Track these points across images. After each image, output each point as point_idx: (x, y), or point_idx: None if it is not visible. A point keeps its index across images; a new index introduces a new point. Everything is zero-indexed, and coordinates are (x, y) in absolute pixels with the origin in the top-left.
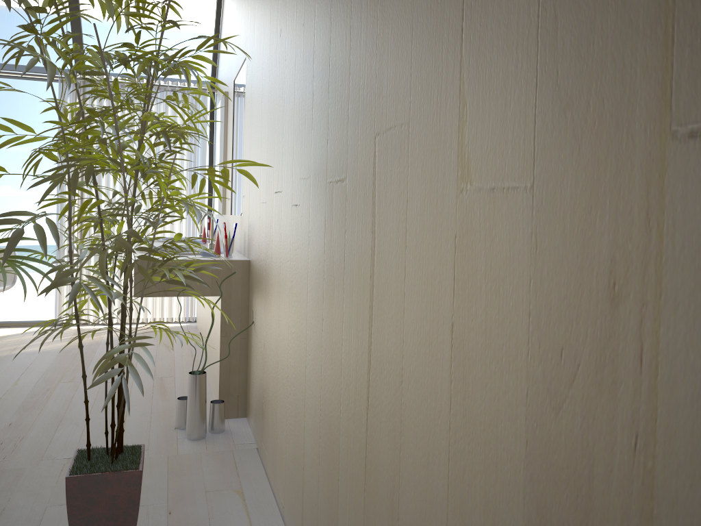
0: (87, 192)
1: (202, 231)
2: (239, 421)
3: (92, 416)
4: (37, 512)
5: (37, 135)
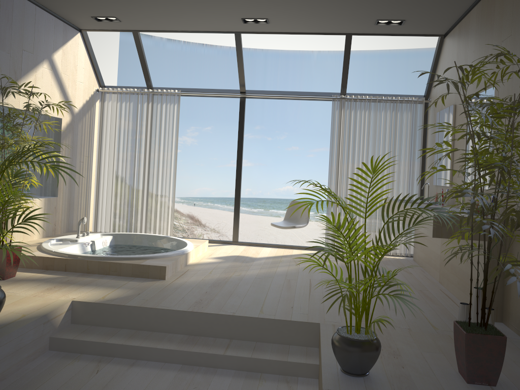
0: (484, 179)
1: (418, 195)
2: (499, 324)
3: (399, 307)
4: (418, 353)
5: (451, 148)
